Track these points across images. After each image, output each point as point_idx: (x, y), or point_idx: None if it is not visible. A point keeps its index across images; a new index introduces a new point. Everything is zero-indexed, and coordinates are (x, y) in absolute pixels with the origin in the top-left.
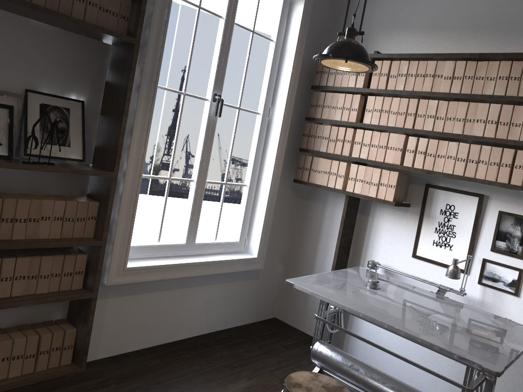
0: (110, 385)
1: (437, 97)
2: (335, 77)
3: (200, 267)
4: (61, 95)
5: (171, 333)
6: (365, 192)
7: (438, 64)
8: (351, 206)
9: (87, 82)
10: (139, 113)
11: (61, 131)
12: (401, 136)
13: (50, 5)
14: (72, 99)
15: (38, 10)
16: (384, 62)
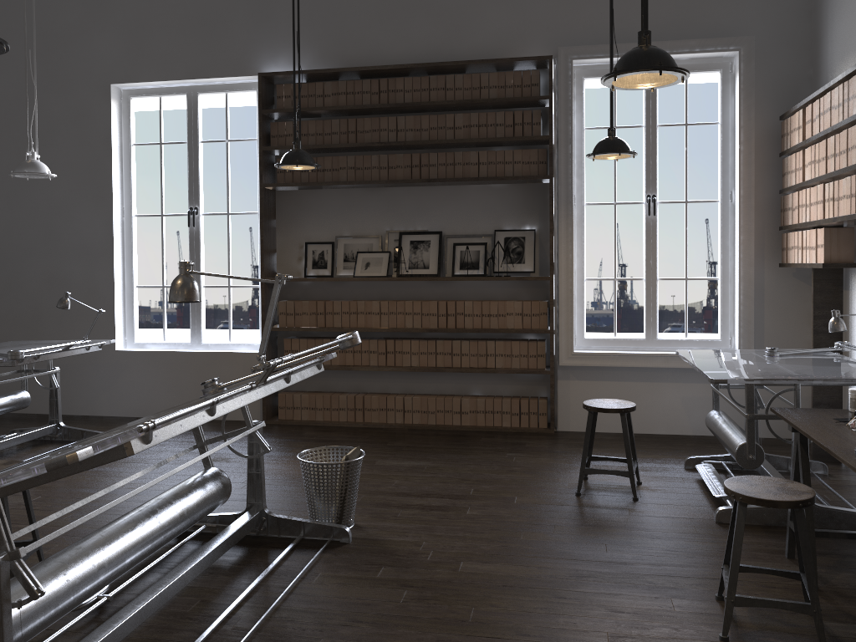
0: (561, 439)
1: (835, 131)
2: (790, 137)
3: (656, 359)
4: (518, 229)
5: (644, 424)
6: (811, 259)
7: (831, 94)
8: (823, 282)
9: (536, 215)
10: (561, 229)
11: (517, 253)
12: (821, 186)
13: (490, 174)
14: (526, 230)
15: (479, 180)
16: (808, 106)
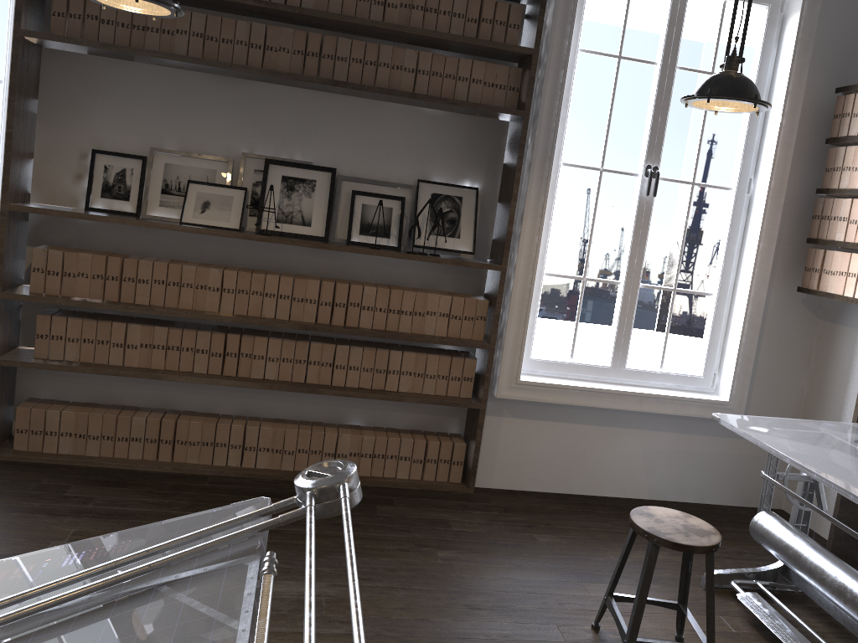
0: (492, 511)
1: None
2: None
3: (627, 399)
4: (453, 183)
5: (591, 483)
6: None
7: None
8: None
9: (482, 166)
10: (530, 196)
11: (450, 221)
12: None
13: (432, 91)
14: (465, 187)
15: (417, 99)
16: None
